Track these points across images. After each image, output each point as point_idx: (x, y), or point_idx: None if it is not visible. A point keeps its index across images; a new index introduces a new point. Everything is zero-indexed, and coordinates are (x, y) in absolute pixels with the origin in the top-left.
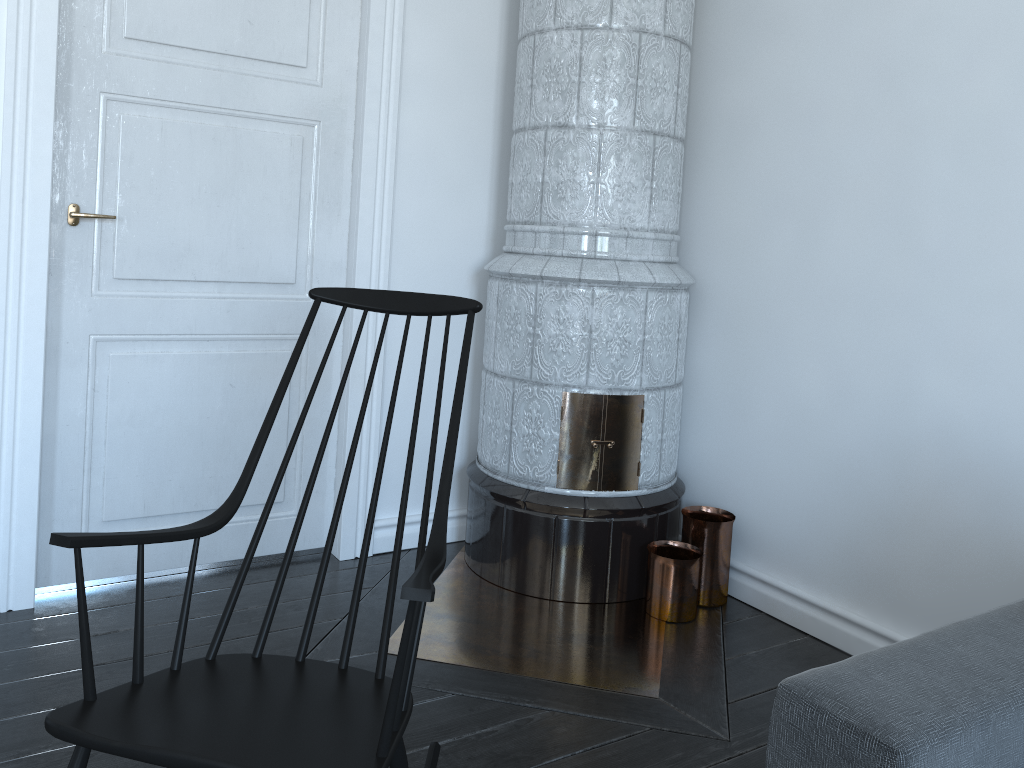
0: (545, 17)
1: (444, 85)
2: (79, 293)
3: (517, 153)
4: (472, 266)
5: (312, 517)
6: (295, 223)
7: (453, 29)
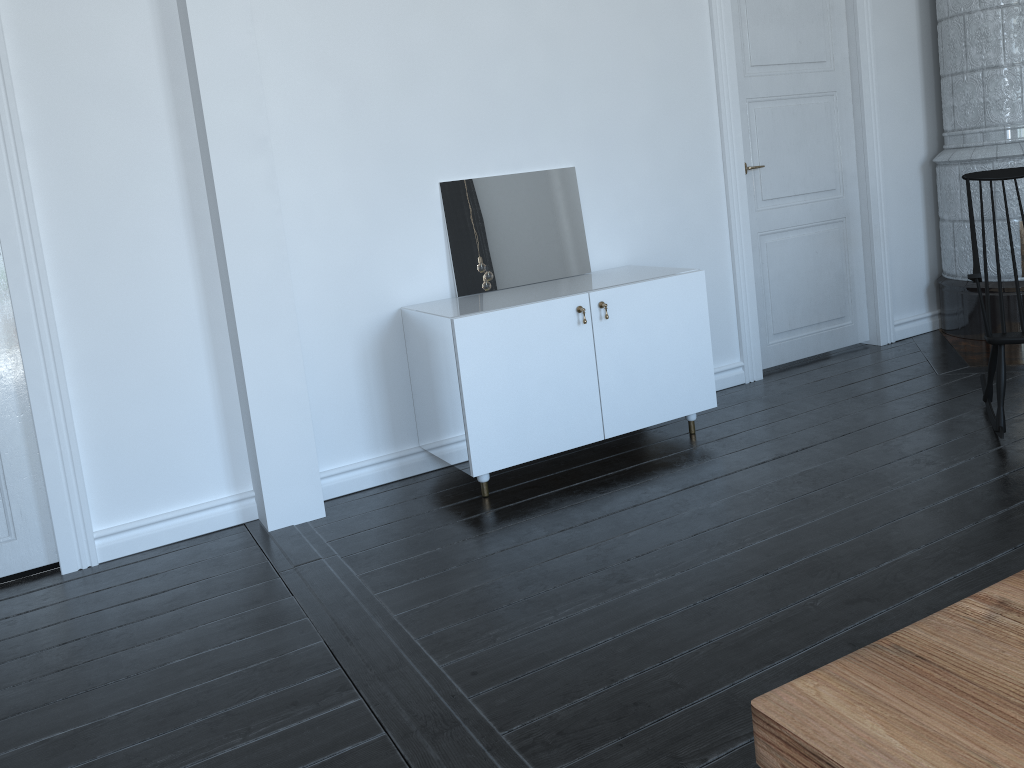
0: (971, 4)
1: (893, 54)
2: (750, 211)
3: (957, 88)
4: (918, 162)
5: (858, 324)
6: (832, 154)
7: (893, 19)
